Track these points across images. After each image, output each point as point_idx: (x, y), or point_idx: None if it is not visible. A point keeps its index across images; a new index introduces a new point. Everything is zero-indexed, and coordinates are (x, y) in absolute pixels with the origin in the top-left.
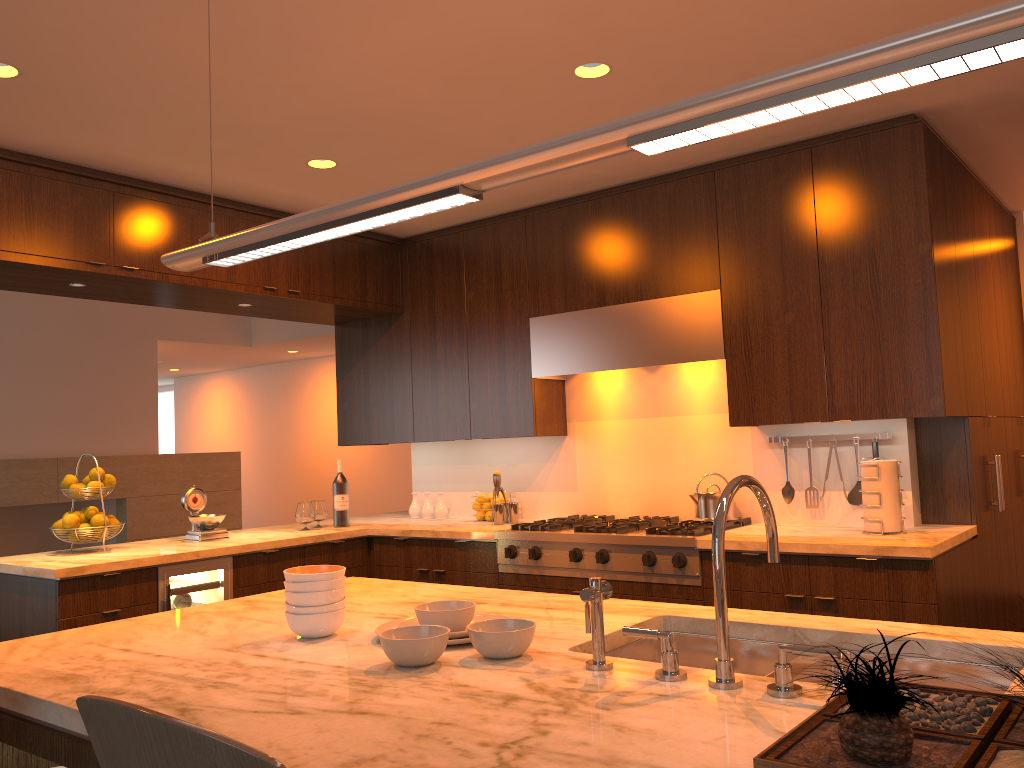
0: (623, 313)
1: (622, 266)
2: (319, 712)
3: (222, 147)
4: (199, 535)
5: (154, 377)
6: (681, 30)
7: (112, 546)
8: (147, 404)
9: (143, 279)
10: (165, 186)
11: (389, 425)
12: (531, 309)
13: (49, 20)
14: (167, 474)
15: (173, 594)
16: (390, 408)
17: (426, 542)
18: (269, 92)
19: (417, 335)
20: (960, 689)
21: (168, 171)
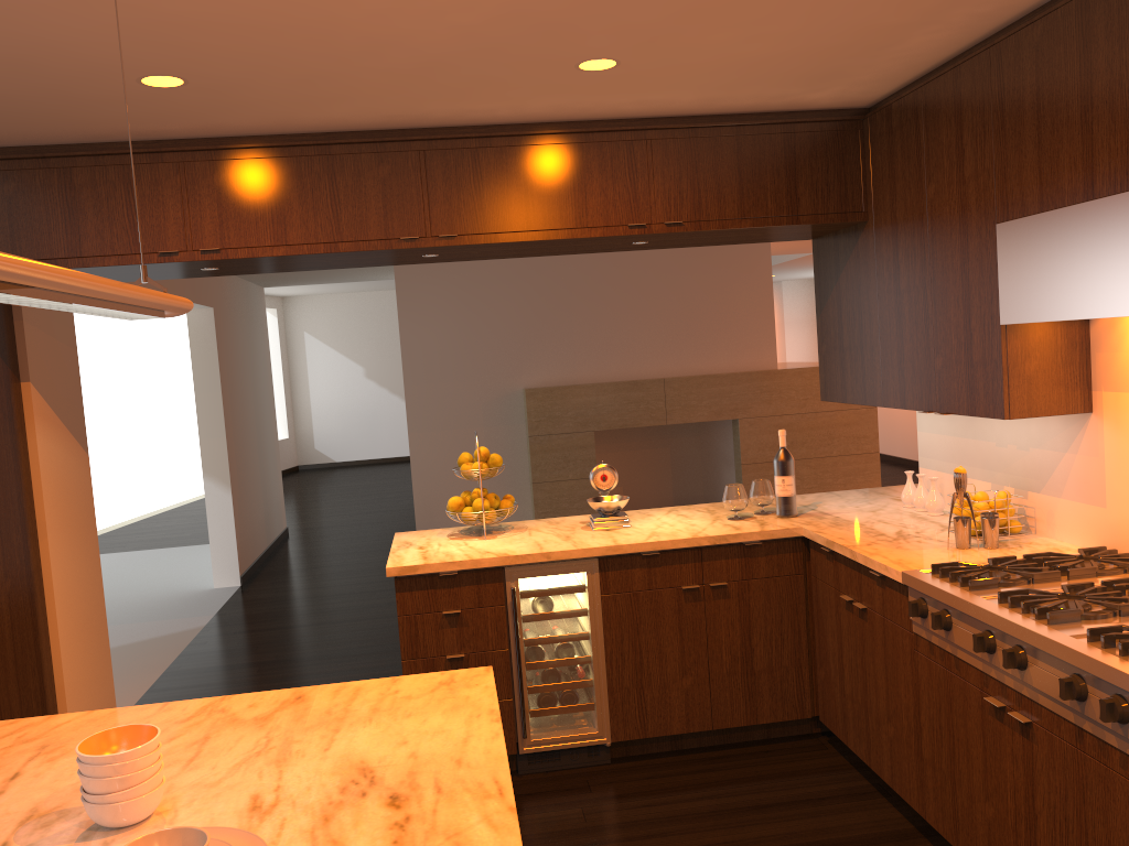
0: (1120, 212)
1: (1119, 120)
2: None
3: (464, 81)
4: (592, 523)
5: (768, 282)
6: None
7: (522, 525)
8: (761, 313)
9: (468, 245)
10: (489, 126)
11: (860, 380)
12: (998, 209)
13: (98, 33)
14: (783, 392)
15: (524, 597)
16: (860, 356)
17: (849, 562)
18: (388, 20)
19: (881, 253)
20: None
21: (465, 114)
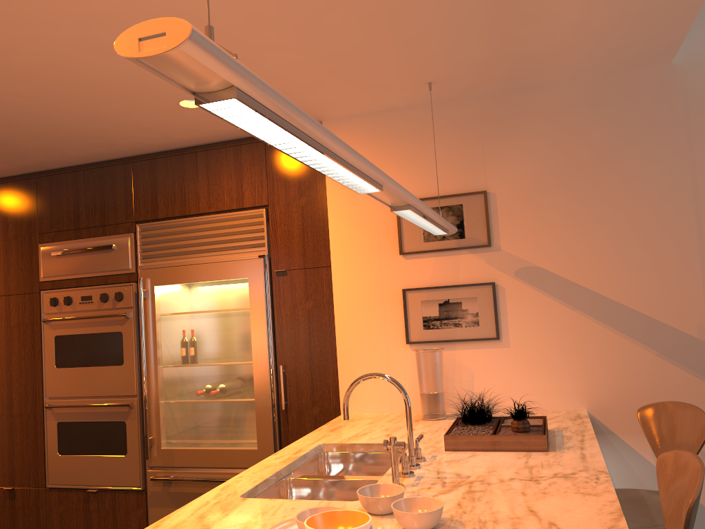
0: None
1: None
2: (544, 519)
3: None
4: None
5: None
6: (42, 11)
7: None
8: None
9: None
10: None
11: None
12: None
13: None
14: None
15: None
16: None
17: None
18: None
19: None
20: (449, 428)
21: None
